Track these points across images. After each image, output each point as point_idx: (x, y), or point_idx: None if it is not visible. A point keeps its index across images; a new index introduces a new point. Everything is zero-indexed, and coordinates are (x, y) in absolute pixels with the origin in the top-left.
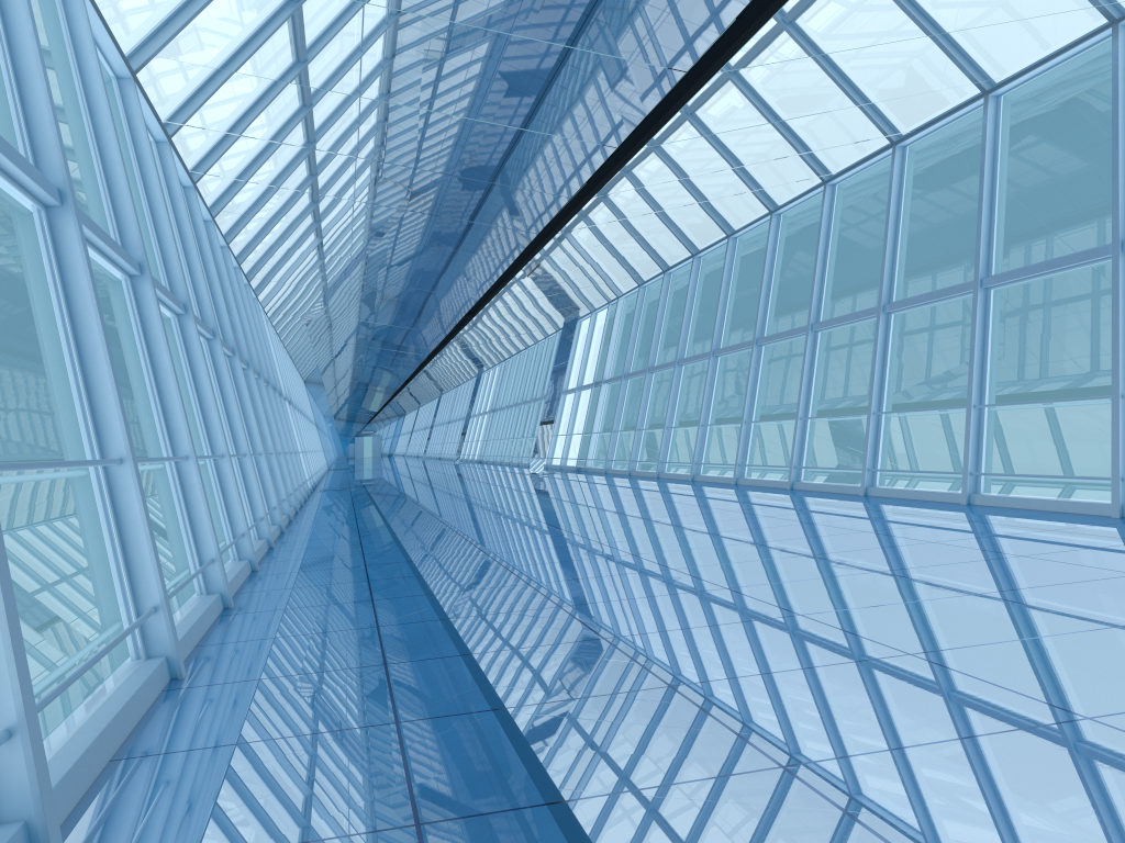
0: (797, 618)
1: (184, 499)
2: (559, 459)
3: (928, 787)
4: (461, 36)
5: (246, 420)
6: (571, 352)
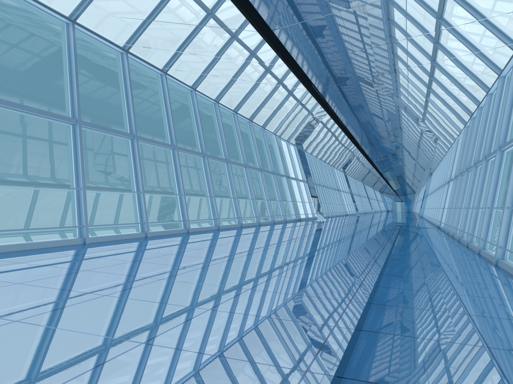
0: (2, 322)
1: None
2: (426, 220)
3: None
4: None
5: (178, 179)
6: (433, 162)
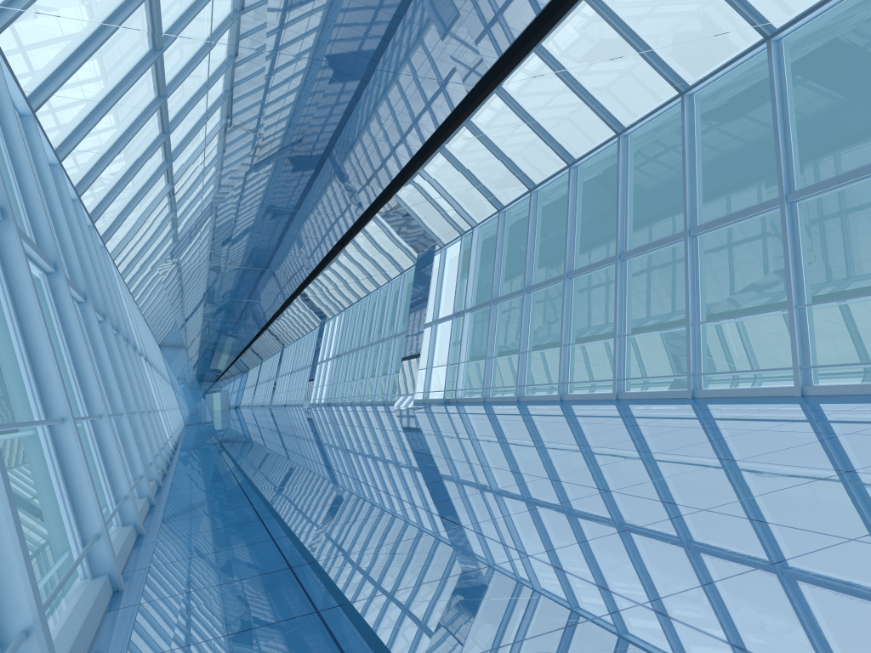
0: None
1: None
2: (428, 392)
3: None
4: None
5: (77, 367)
6: (431, 285)
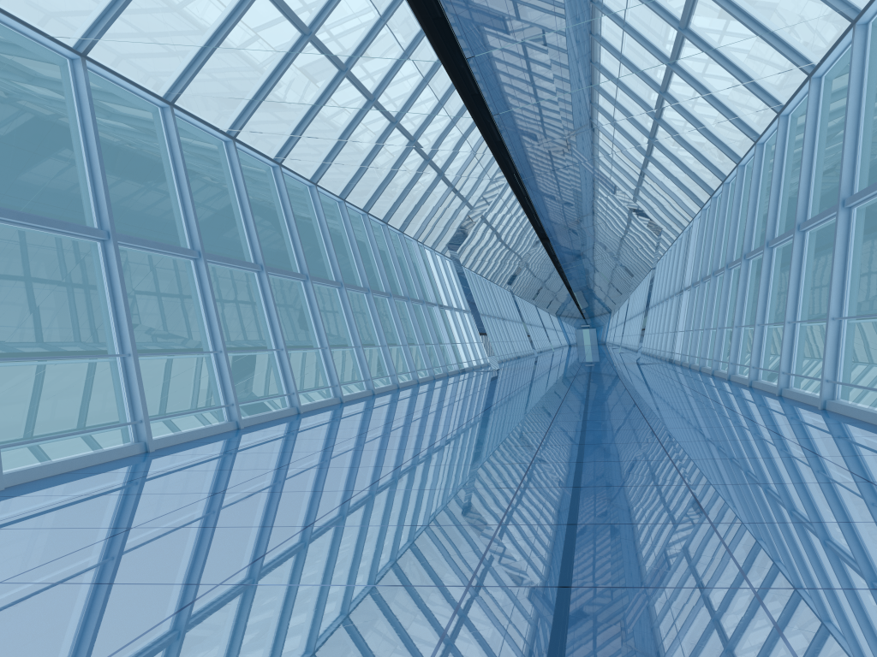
0: (351, 492)
1: (126, 381)
2: (653, 352)
3: (1, 607)
4: (288, 59)
5: (317, 324)
6: (657, 265)
